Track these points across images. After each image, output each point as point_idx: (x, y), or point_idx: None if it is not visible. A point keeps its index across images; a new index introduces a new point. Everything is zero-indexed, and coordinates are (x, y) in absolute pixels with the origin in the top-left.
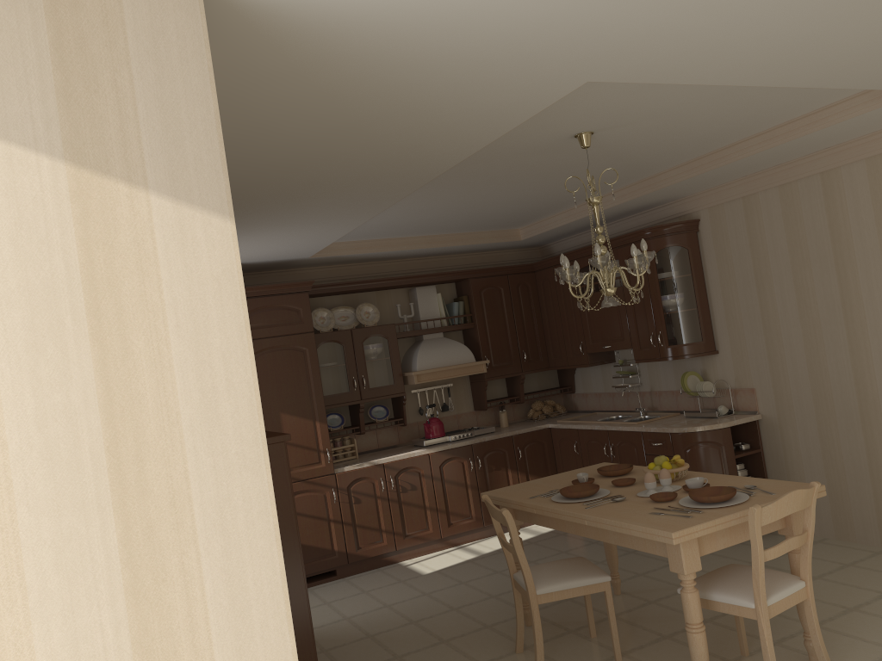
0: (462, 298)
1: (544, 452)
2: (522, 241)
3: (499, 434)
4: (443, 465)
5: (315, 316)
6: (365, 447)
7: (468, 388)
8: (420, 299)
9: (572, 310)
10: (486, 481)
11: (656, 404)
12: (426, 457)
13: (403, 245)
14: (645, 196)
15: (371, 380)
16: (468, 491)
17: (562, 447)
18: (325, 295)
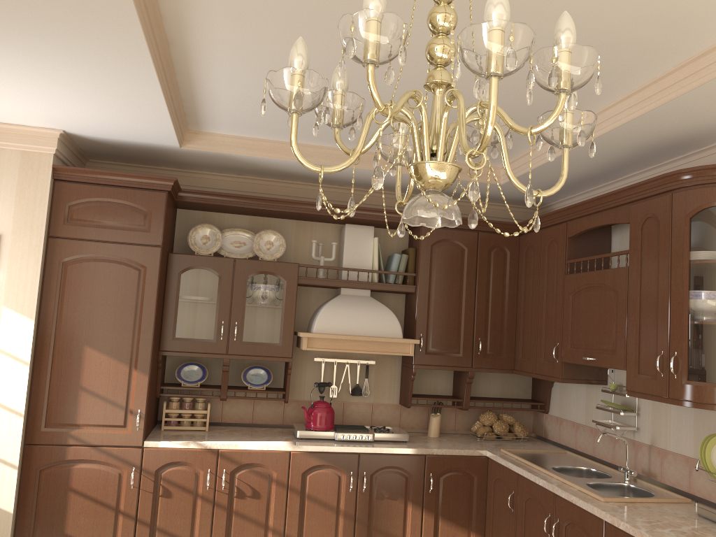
0: (408, 250)
1: (472, 490)
2: (503, 187)
3: (406, 447)
4: (308, 472)
5: (197, 233)
6: (234, 417)
7: (398, 372)
8: (348, 241)
9: (554, 294)
10: (369, 511)
11: (656, 470)
12: (285, 456)
13: (321, 157)
14: (686, 100)
15: (248, 332)
16: (338, 518)
17: (496, 491)
18: (222, 211)
